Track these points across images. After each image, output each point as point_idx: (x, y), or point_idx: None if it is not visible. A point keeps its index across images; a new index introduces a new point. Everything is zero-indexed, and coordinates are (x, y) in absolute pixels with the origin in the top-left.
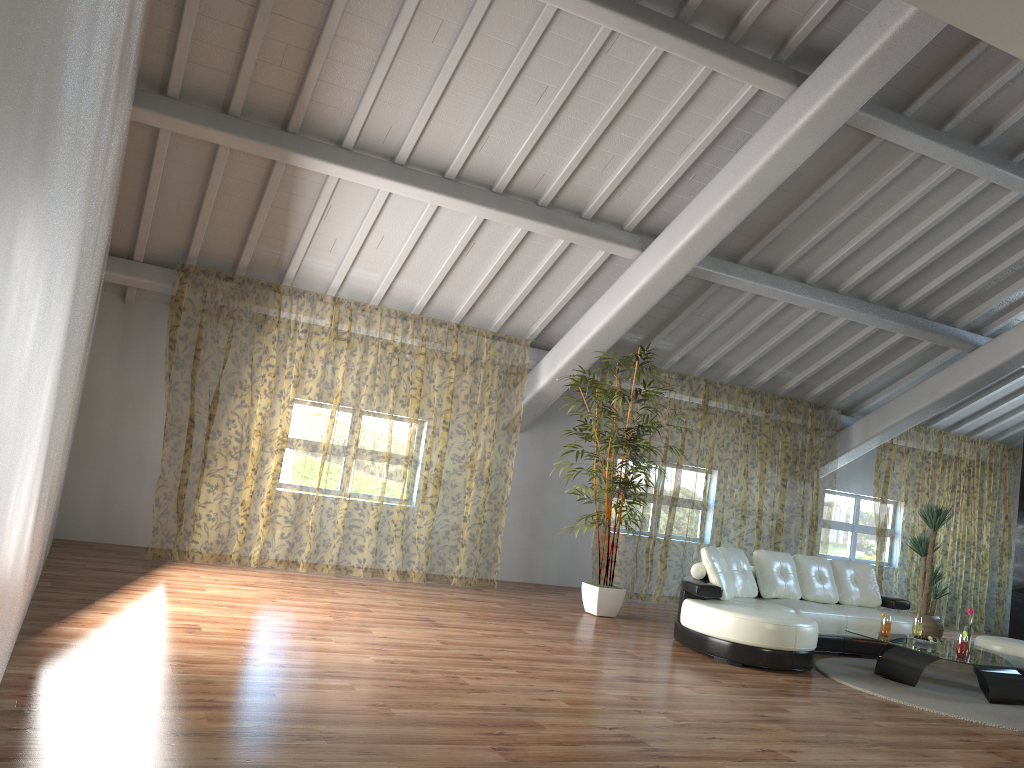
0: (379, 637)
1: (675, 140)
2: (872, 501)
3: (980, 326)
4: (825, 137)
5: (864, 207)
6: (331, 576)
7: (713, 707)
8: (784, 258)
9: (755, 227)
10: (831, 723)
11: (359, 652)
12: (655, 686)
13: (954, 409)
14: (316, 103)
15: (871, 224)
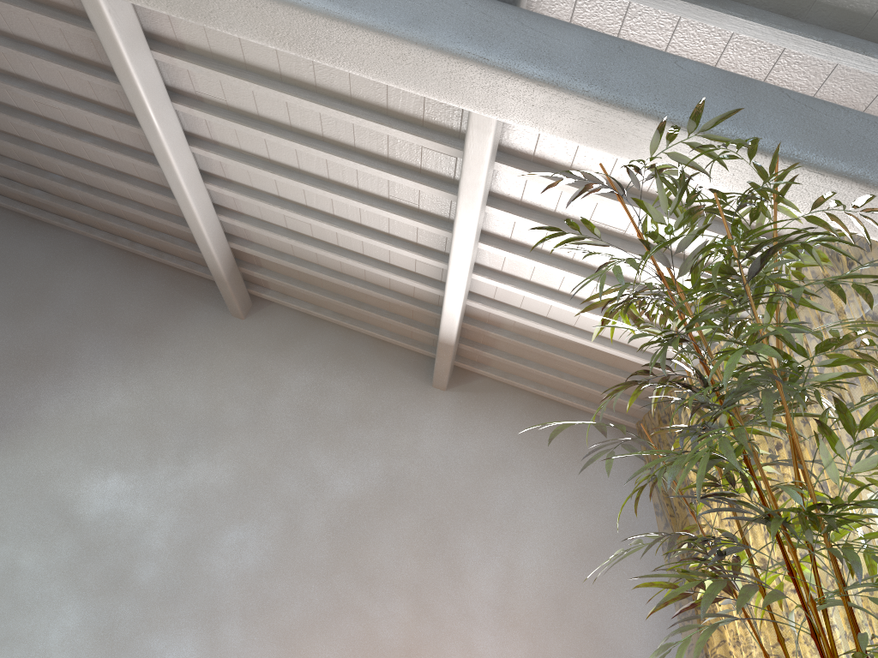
0: None
1: None
2: None
3: None
4: None
5: None
6: None
7: None
8: None
9: None
10: None
11: None
12: None
13: None
14: (415, 295)
15: None
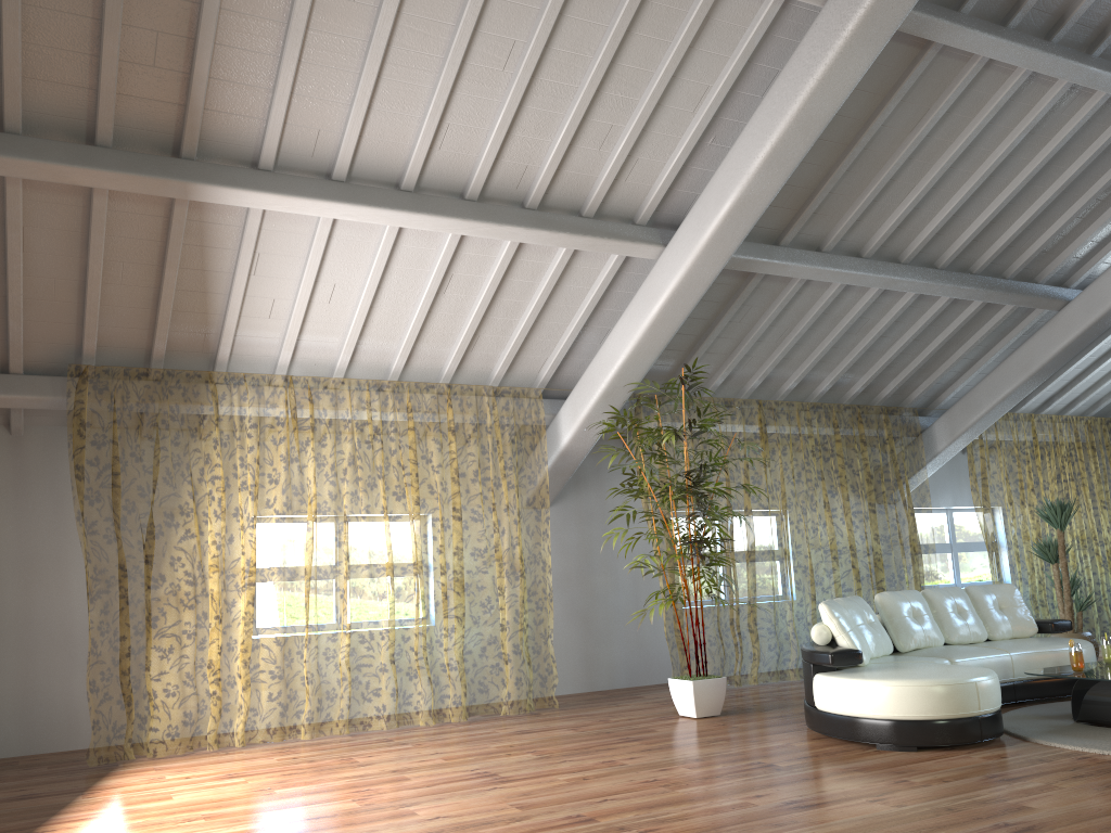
0: (429, 820)
1: (685, 92)
2: (965, 512)
3: (1064, 278)
4: (882, 44)
5: (922, 146)
6: (345, 737)
7: (934, 827)
8: (833, 230)
9: (795, 195)
10: (1100, 814)
11: None
12: (835, 810)
13: (1042, 386)
14: (213, 112)
15: (932, 168)
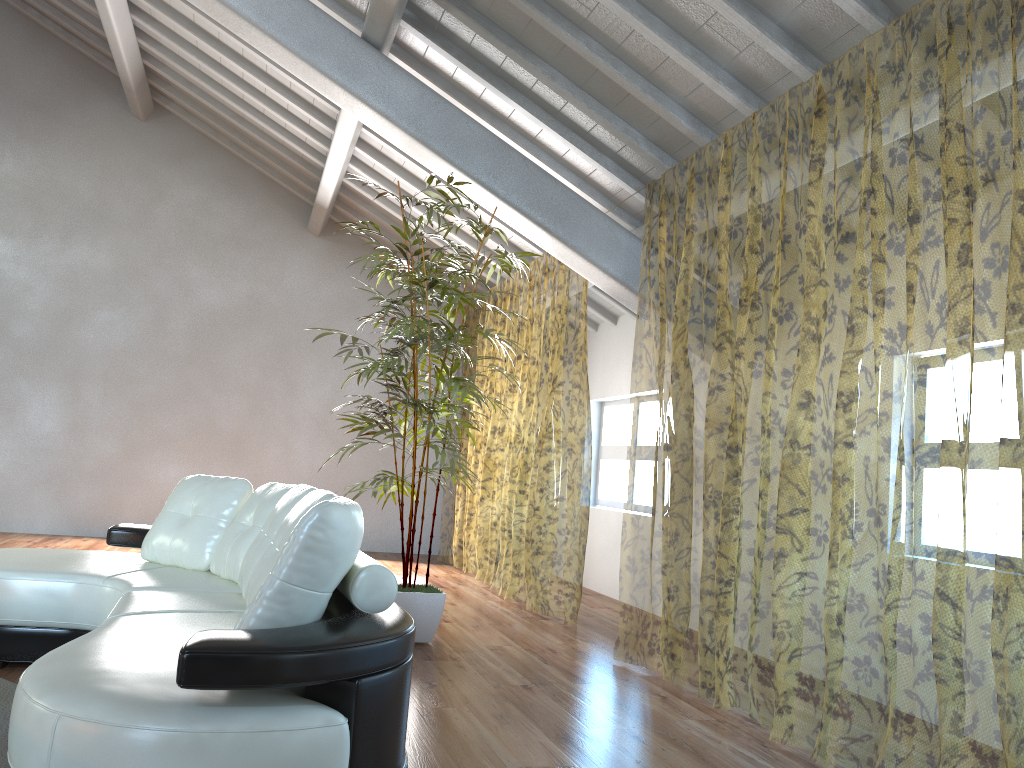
0: None
1: None
2: None
3: None
4: None
5: None
6: (485, 586)
7: None
8: None
9: None
10: None
11: None
12: None
13: None
14: (304, 157)
15: None
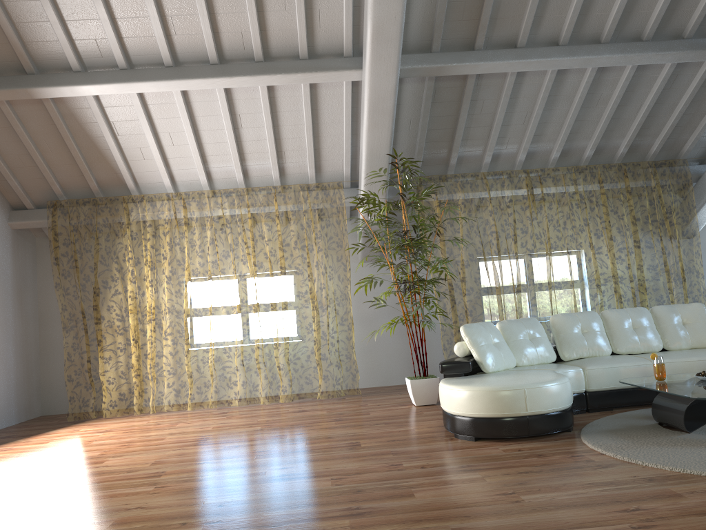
0: (97, 467)
1: None
2: None
3: None
4: None
5: None
6: (213, 409)
7: (308, 504)
8: (520, 28)
9: (468, 8)
10: (443, 507)
11: (28, 488)
12: (293, 484)
13: None
14: (30, 43)
15: None
